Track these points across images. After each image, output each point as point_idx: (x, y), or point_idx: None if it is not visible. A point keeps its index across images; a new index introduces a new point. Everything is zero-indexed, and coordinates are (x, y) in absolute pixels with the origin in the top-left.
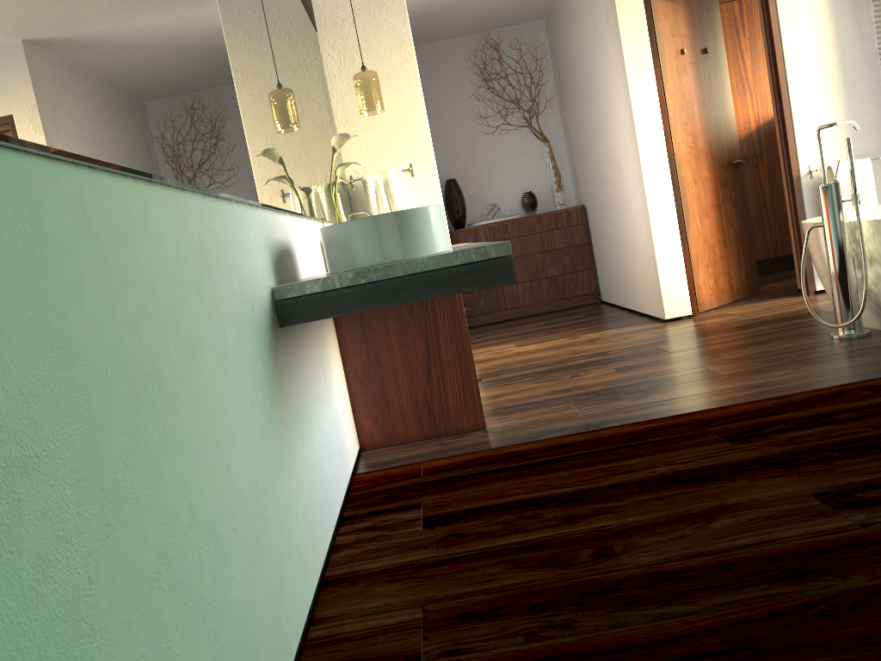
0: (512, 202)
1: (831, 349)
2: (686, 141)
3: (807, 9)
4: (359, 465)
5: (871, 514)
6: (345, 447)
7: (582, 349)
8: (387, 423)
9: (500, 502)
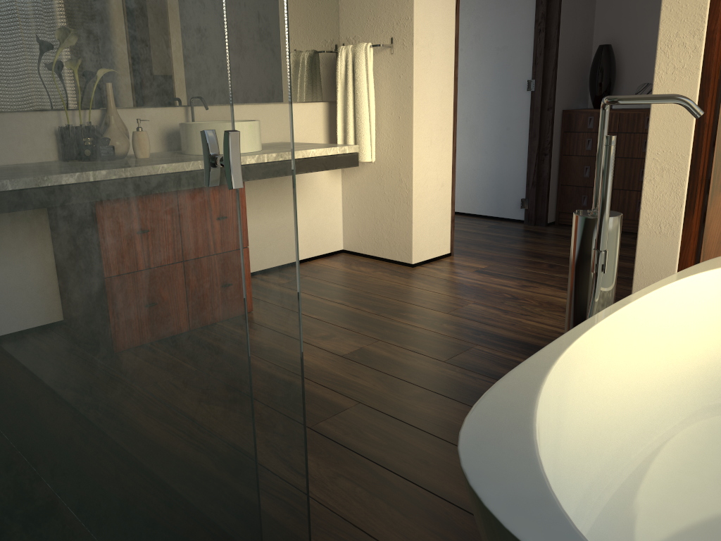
0: None
1: None
2: None
3: None
4: None
5: None
6: None
7: (464, 305)
8: None
9: None
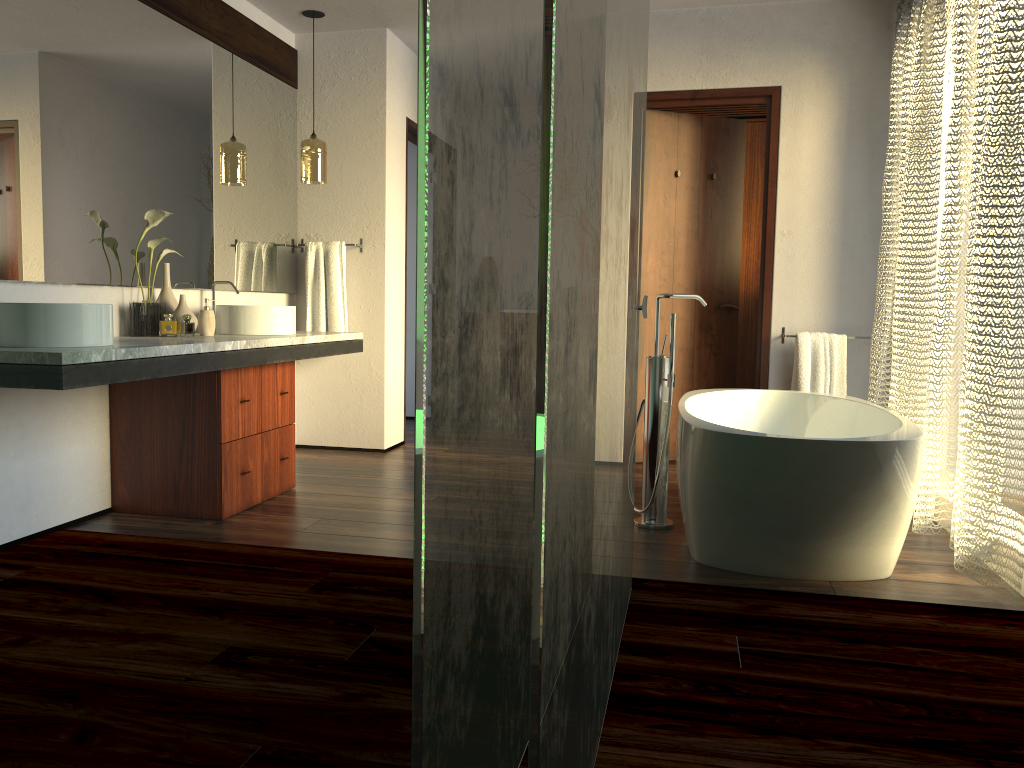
0: None
1: None
2: (660, 273)
3: (813, 153)
4: (84, 522)
5: (214, 673)
6: (48, 502)
7: None
8: (138, 491)
9: (72, 583)
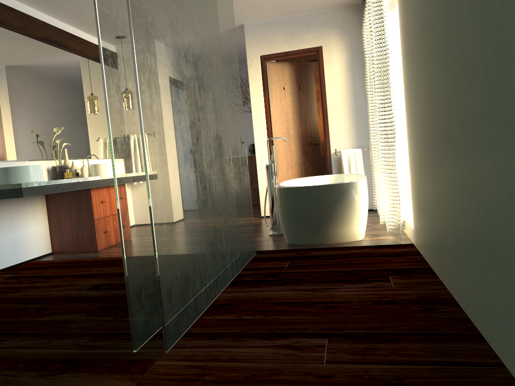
0: (247, 148)
1: (255, 238)
2: (282, 131)
3: (339, 73)
4: (40, 258)
5: (87, 291)
6: (25, 250)
7: None
8: (62, 244)
9: (35, 275)
